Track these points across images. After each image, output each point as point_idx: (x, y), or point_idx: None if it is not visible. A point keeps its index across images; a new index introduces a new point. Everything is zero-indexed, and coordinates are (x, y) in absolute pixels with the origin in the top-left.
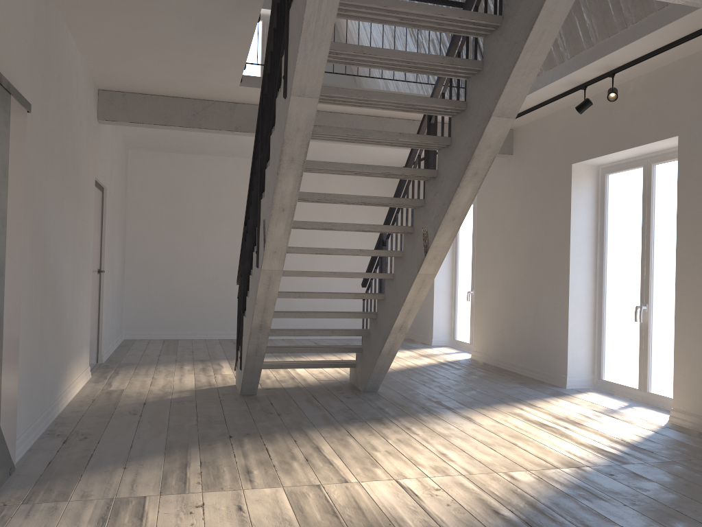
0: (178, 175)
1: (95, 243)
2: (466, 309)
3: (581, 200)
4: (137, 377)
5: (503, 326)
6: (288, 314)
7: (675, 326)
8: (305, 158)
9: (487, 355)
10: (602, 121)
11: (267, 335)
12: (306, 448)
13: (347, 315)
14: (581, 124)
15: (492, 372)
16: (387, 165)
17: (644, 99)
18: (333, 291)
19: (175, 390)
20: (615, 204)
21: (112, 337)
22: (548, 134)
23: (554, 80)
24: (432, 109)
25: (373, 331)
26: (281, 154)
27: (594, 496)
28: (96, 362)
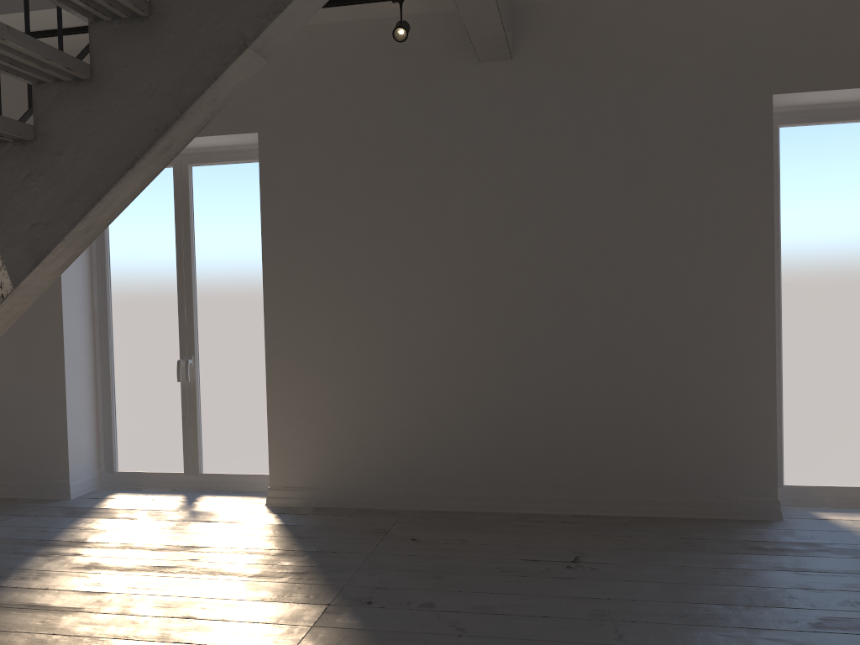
0: None
1: None
2: None
3: None
4: None
5: None
6: None
7: (268, 381)
8: None
9: None
10: None
11: None
12: None
13: None
14: None
15: None
16: None
17: None
18: None
19: None
20: (124, 215)
21: None
22: None
23: None
24: None
25: None
26: None
27: (419, 642)
28: None
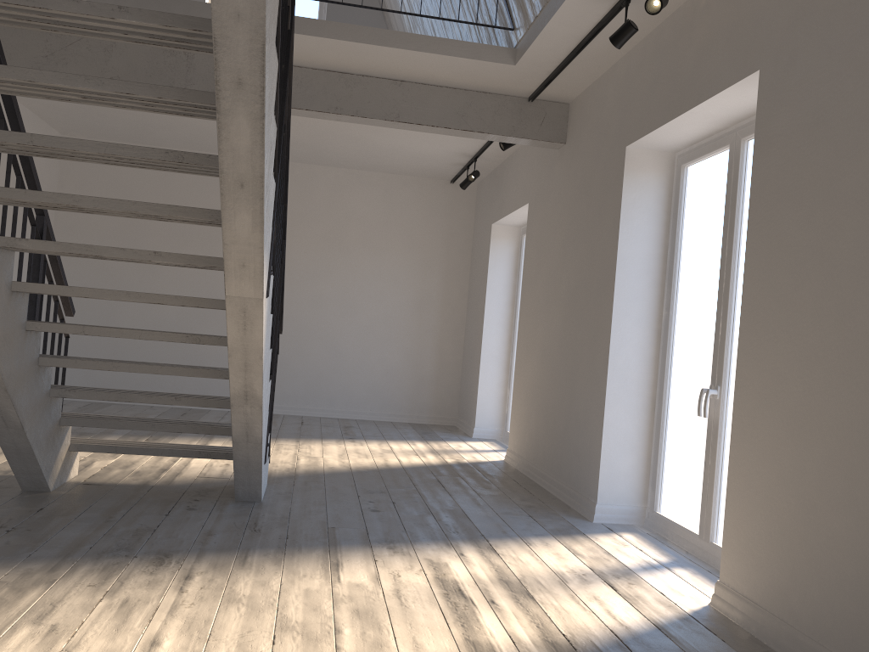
0: (130, 173)
1: None
2: None
3: (640, 207)
4: None
5: (538, 414)
6: (81, 363)
7: (733, 426)
8: None
9: (520, 457)
10: (666, 66)
11: (4, 392)
12: None
13: (187, 371)
14: (641, 78)
15: (506, 484)
16: (431, 172)
17: (718, 14)
18: (345, 350)
19: None
20: (691, 214)
21: None
22: (603, 103)
23: None
24: None
25: None
26: None
27: None
28: None
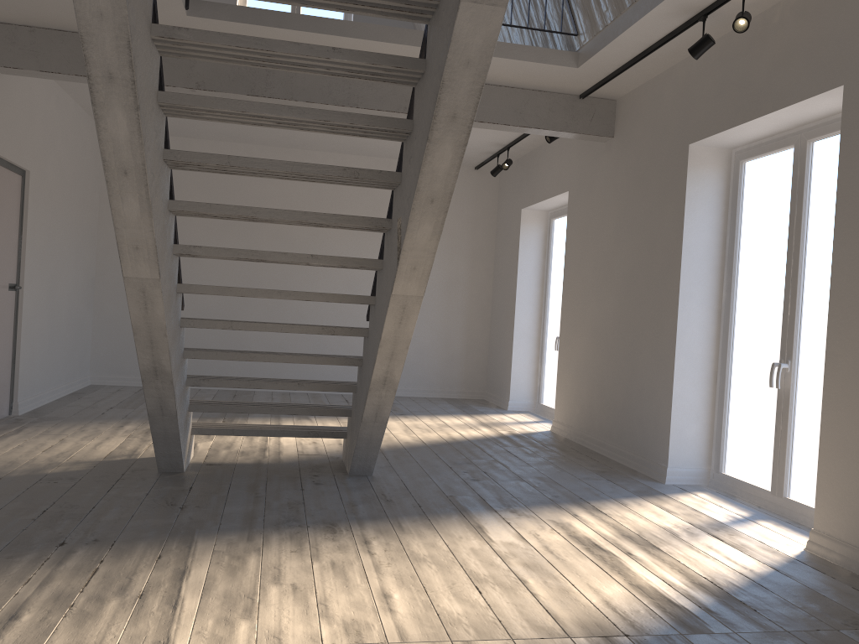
0: None
1: (0, 246)
2: (555, 361)
3: (702, 199)
4: (41, 437)
5: (591, 388)
6: (222, 354)
7: (824, 396)
8: (133, 75)
9: (570, 427)
10: (734, 73)
11: (169, 384)
12: (163, 572)
13: (315, 359)
14: (704, 82)
15: (568, 453)
16: None
17: (795, 31)
18: None
19: (69, 461)
20: (752, 206)
21: (55, 380)
22: (659, 103)
23: (655, 5)
24: (388, 6)
25: (359, 385)
26: (86, 64)
27: None
28: (7, 414)
